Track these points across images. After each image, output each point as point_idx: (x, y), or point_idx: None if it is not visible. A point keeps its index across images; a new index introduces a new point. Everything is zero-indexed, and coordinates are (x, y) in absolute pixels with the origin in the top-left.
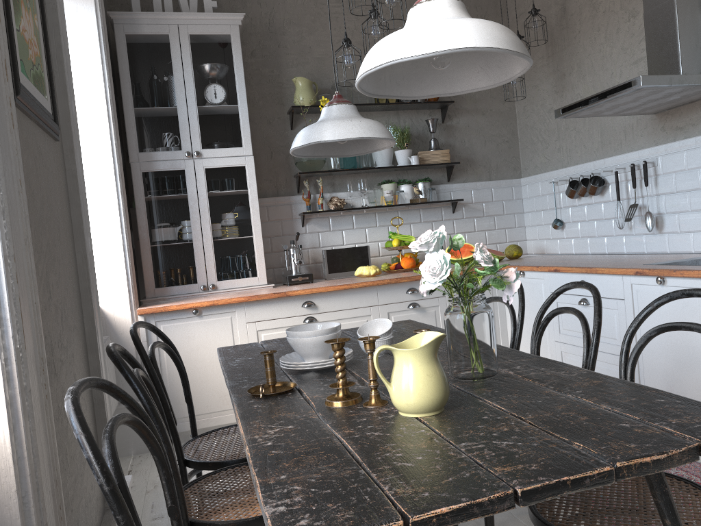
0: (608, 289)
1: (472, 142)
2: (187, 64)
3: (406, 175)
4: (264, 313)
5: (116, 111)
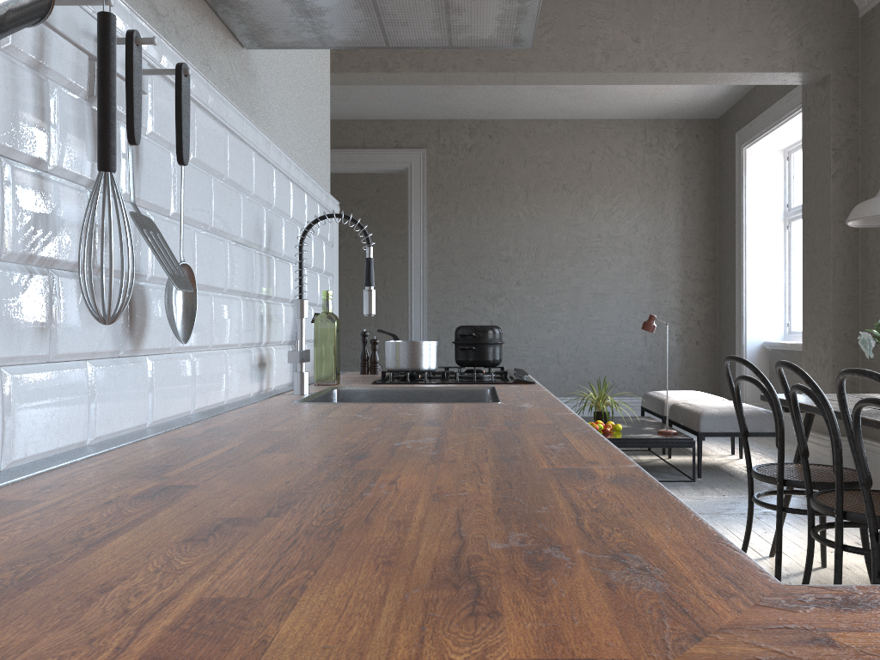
0: None
1: None
2: None
3: None
4: None
5: None
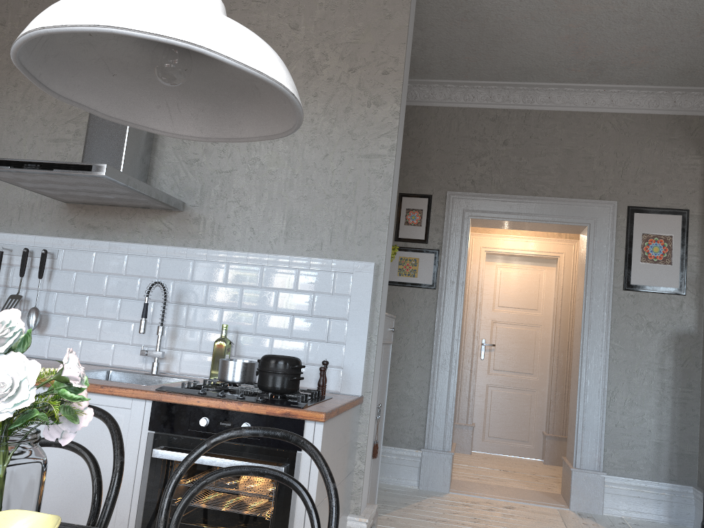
0: None
1: None
2: None
3: None
4: None
5: None
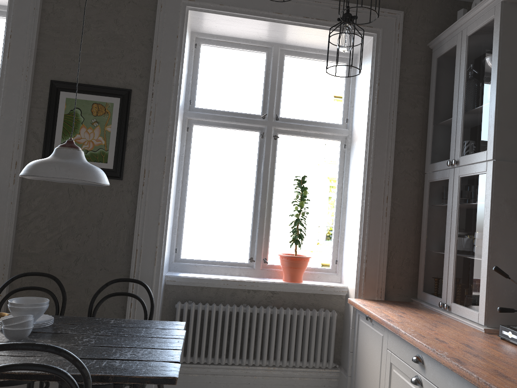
0: None
1: None
2: (462, 68)
3: None
4: (395, 346)
5: (393, 133)
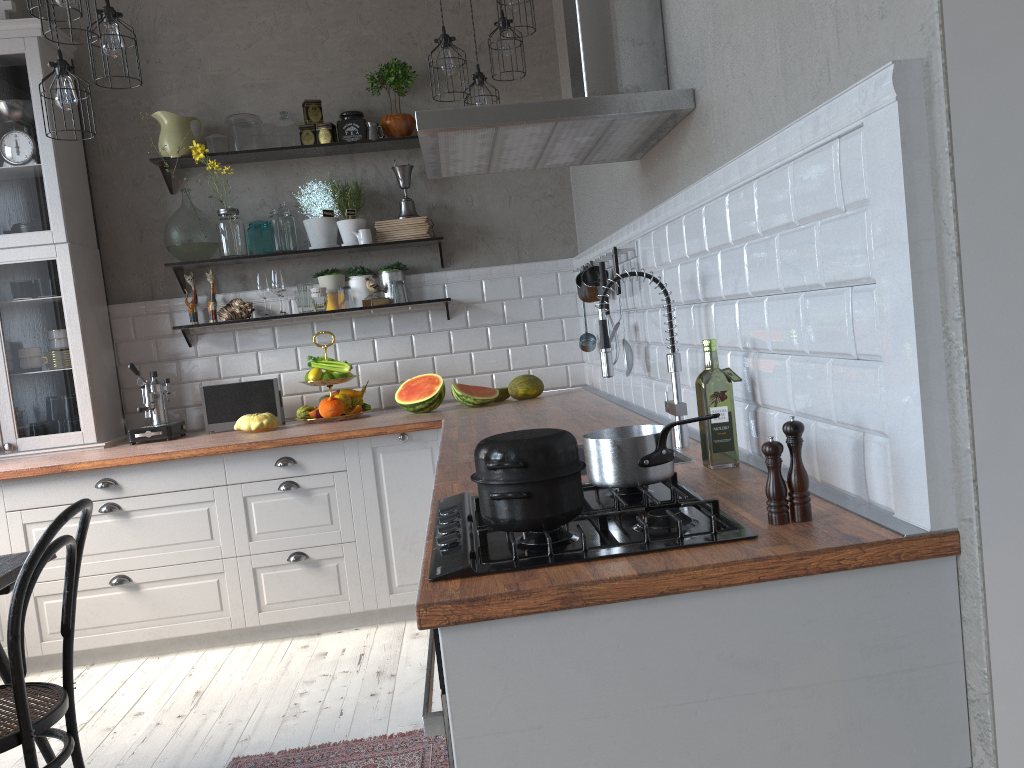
0: None
1: (487, 199)
2: None
3: (369, 259)
4: (34, 497)
5: None
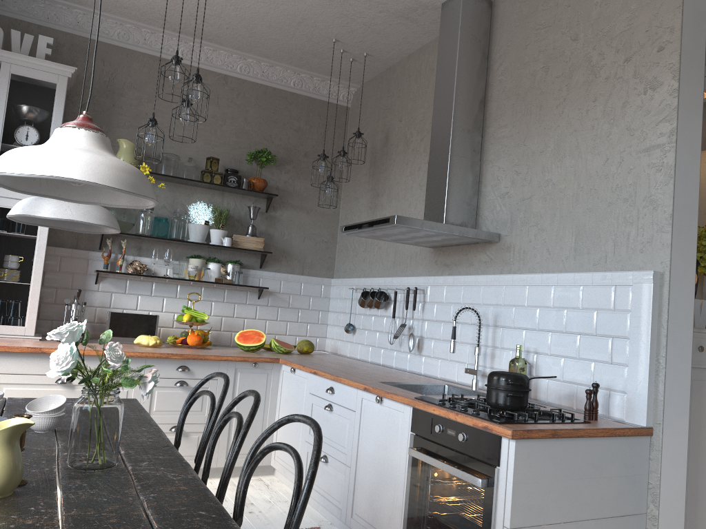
0: (347, 399)
1: (292, 235)
2: (1, 100)
3: (219, 254)
4: (12, 366)
5: None
